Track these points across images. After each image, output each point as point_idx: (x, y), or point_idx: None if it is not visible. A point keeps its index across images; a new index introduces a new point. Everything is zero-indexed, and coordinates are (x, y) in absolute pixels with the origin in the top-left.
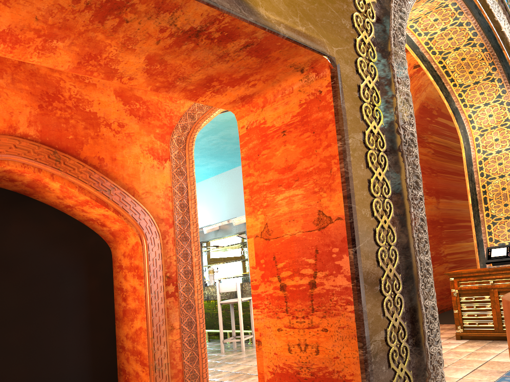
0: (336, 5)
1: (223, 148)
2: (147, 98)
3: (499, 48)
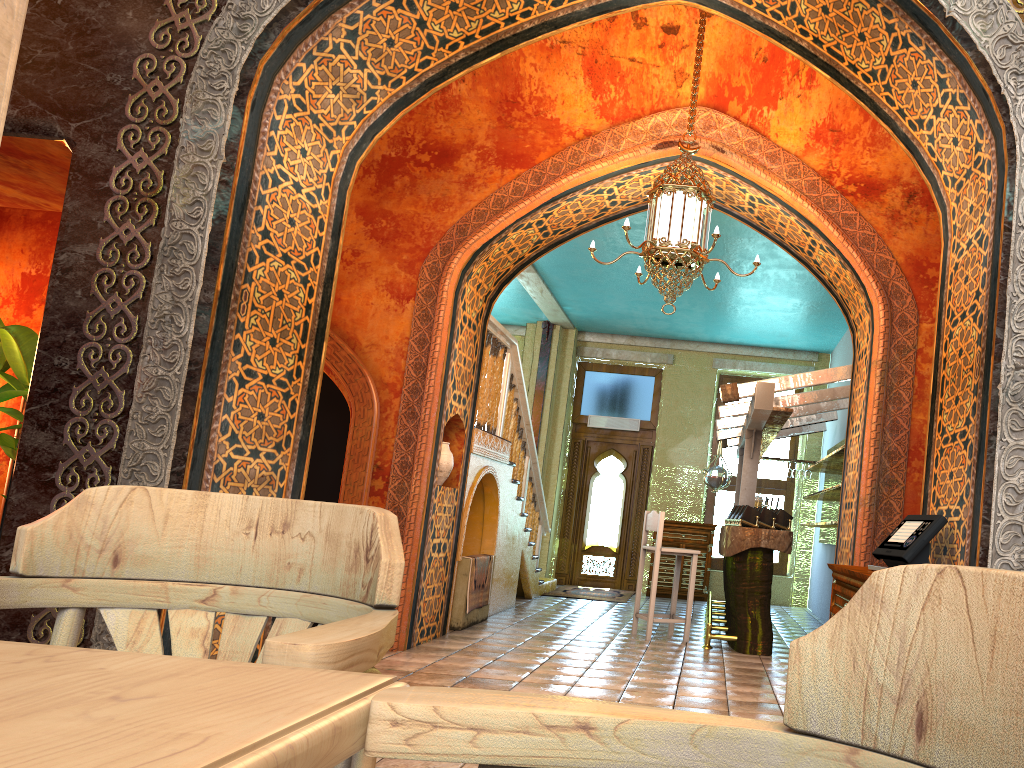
0: (100, 57)
1: (776, 276)
2: (400, 211)
3: None
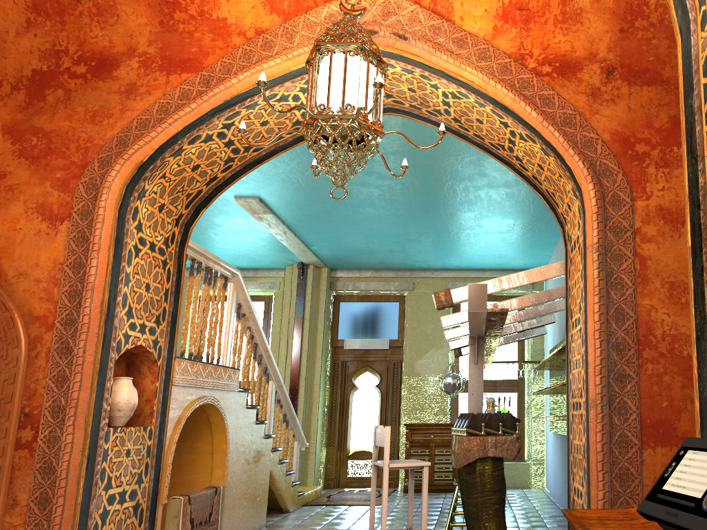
0: None
1: (488, 197)
2: (53, 126)
3: None
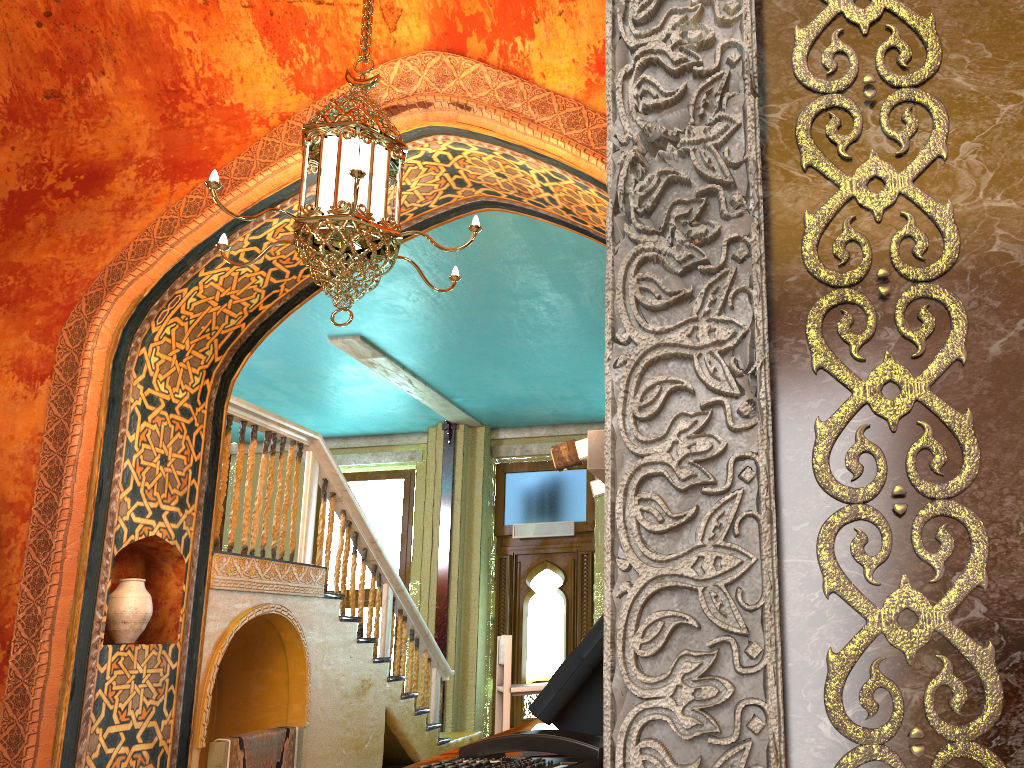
0: None
1: None
2: (33, 261)
3: None
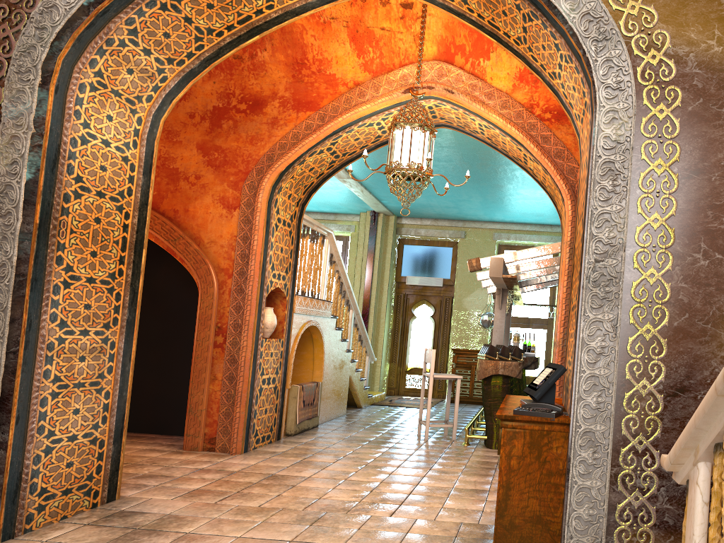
0: None
1: (522, 176)
2: (227, 145)
3: None
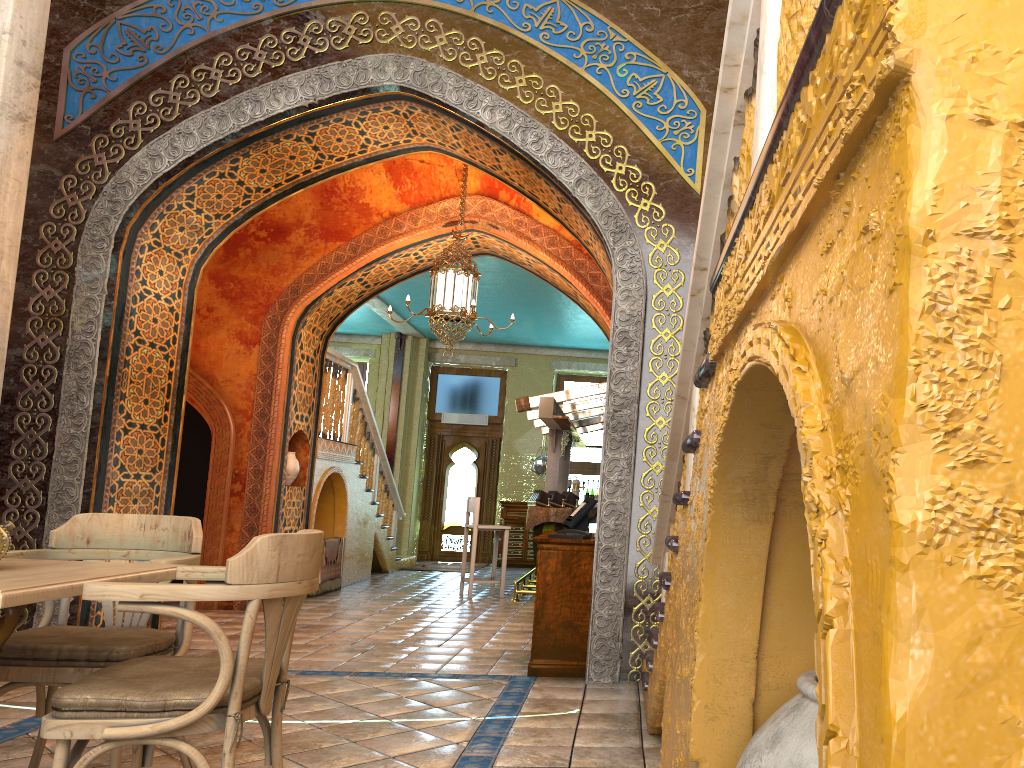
0: None
1: None
2: (244, 276)
3: (517, 153)
